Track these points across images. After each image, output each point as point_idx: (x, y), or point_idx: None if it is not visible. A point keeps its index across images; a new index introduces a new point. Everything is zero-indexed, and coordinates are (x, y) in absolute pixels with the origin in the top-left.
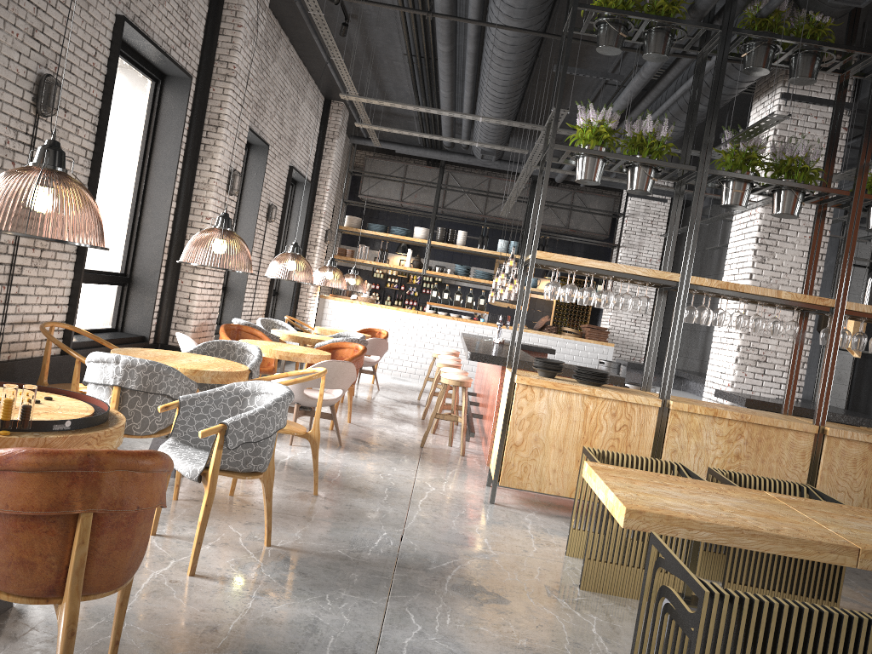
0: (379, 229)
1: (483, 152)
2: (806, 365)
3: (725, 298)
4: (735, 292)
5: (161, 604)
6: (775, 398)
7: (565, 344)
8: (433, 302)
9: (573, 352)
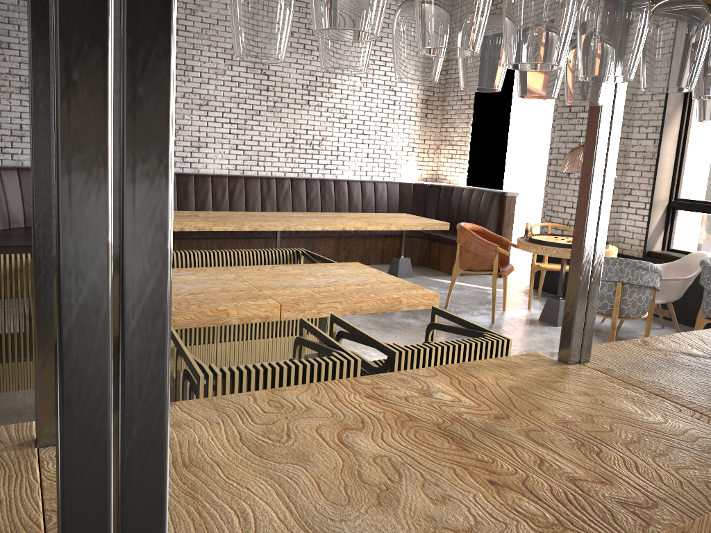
0: None
1: None
2: None
3: None
4: None
5: (537, 339)
6: None
7: None
8: None
9: None
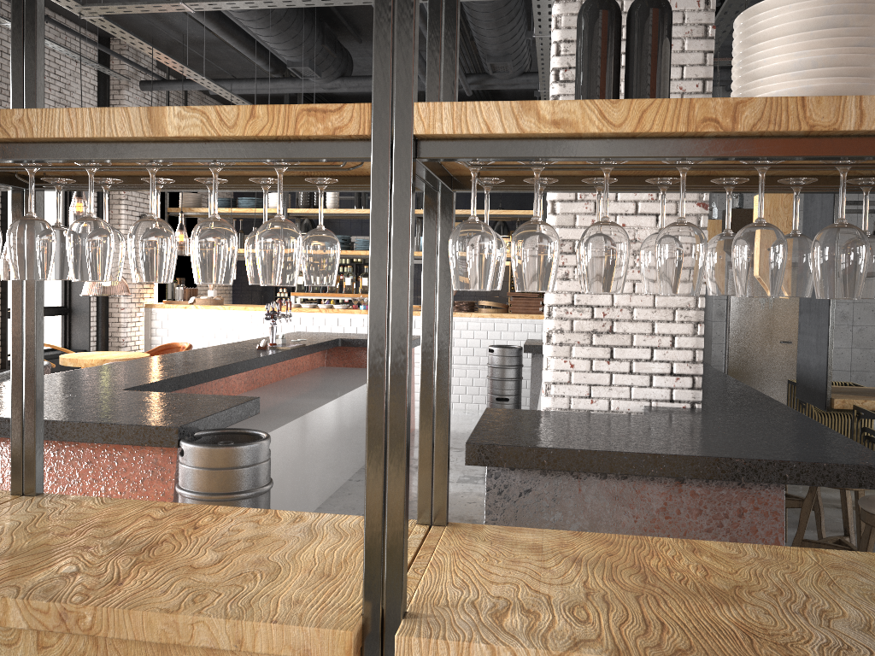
0: (220, 204)
1: (290, 65)
2: (702, 328)
3: (142, 184)
4: (24, 146)
5: None
6: (618, 415)
7: (480, 325)
8: (298, 292)
9: (492, 336)
